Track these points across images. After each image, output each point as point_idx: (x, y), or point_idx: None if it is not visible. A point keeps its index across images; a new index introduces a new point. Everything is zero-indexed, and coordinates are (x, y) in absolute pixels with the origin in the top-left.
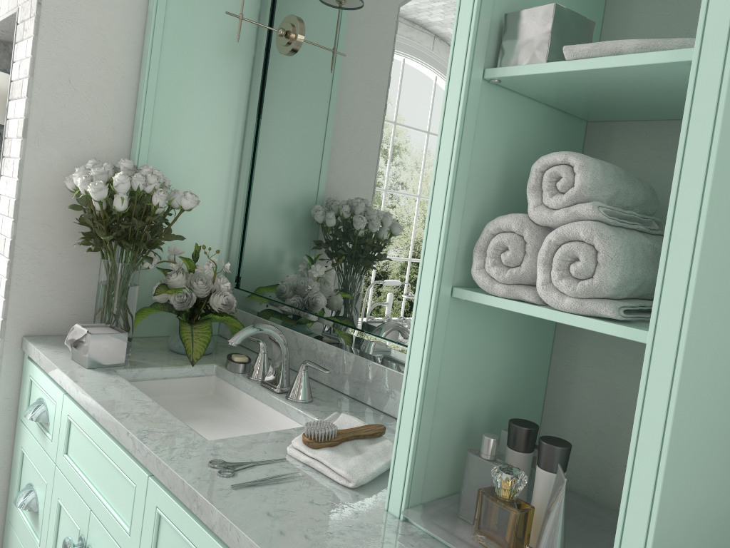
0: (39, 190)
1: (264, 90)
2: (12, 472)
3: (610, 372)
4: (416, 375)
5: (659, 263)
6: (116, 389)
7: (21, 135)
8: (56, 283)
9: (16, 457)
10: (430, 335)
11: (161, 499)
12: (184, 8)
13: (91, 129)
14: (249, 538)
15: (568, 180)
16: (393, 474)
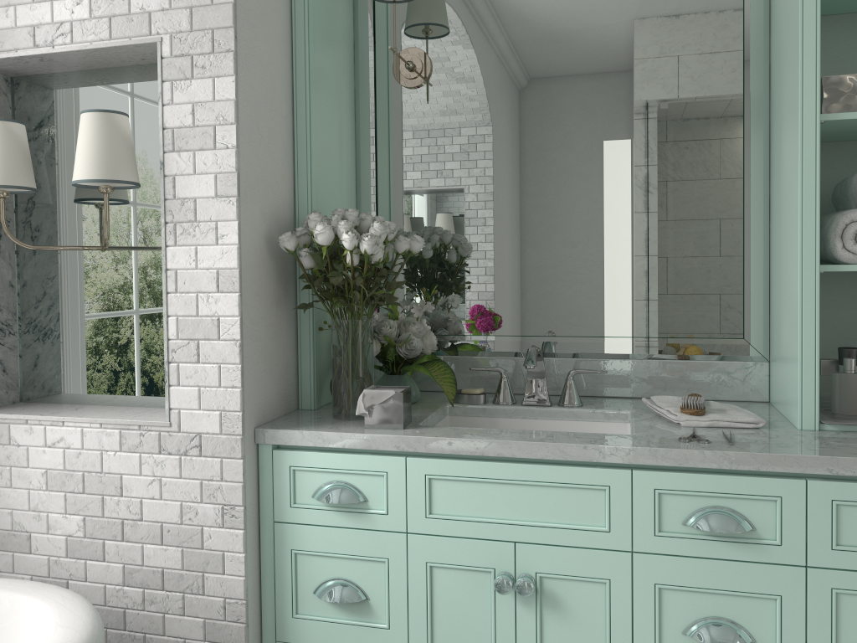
0: (251, 256)
1: (378, 125)
2: (266, 587)
3: (835, 311)
4: (812, 329)
5: None
6: (476, 432)
7: (236, 193)
8: (267, 361)
9: (276, 566)
10: (818, 299)
11: (662, 480)
12: (321, 39)
13: (272, 179)
14: (812, 455)
15: None
16: (803, 403)
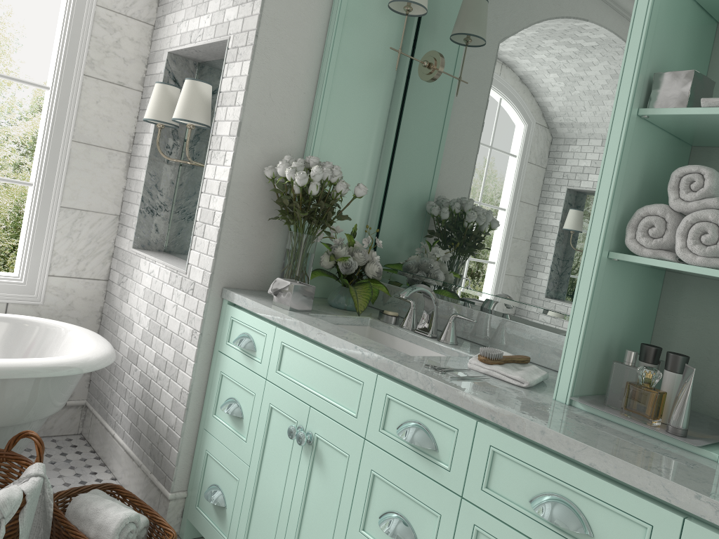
0: (243, 177)
1: (403, 108)
2: (207, 391)
3: (704, 321)
4: (582, 308)
5: None
6: (322, 323)
7: (236, 134)
8: (247, 249)
9: (213, 380)
10: (594, 282)
11: (391, 388)
12: (352, 41)
13: (280, 132)
14: (483, 400)
15: (699, 183)
16: (561, 375)
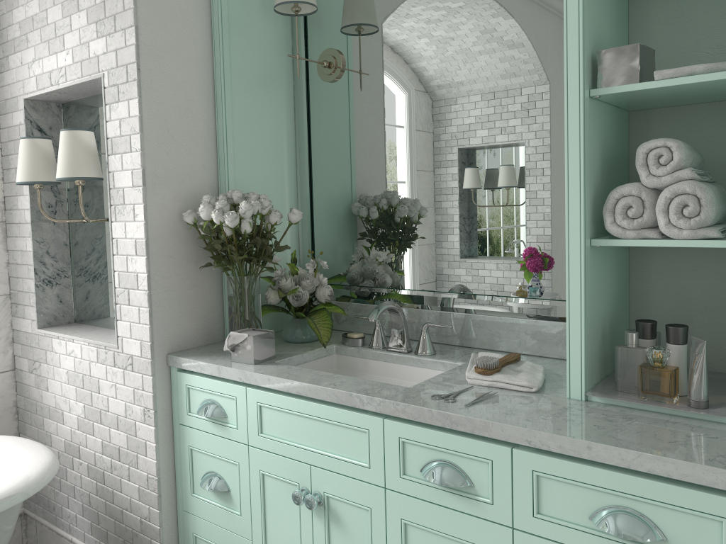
0: (160, 228)
1: (310, 114)
2: (177, 470)
3: (677, 280)
4: (578, 302)
5: (723, 200)
6: (297, 372)
7: (142, 184)
8: (183, 305)
9: (181, 456)
10: (584, 274)
11: (403, 430)
12: (242, 54)
13: (188, 169)
14: (514, 426)
15: (668, 156)
16: (570, 373)
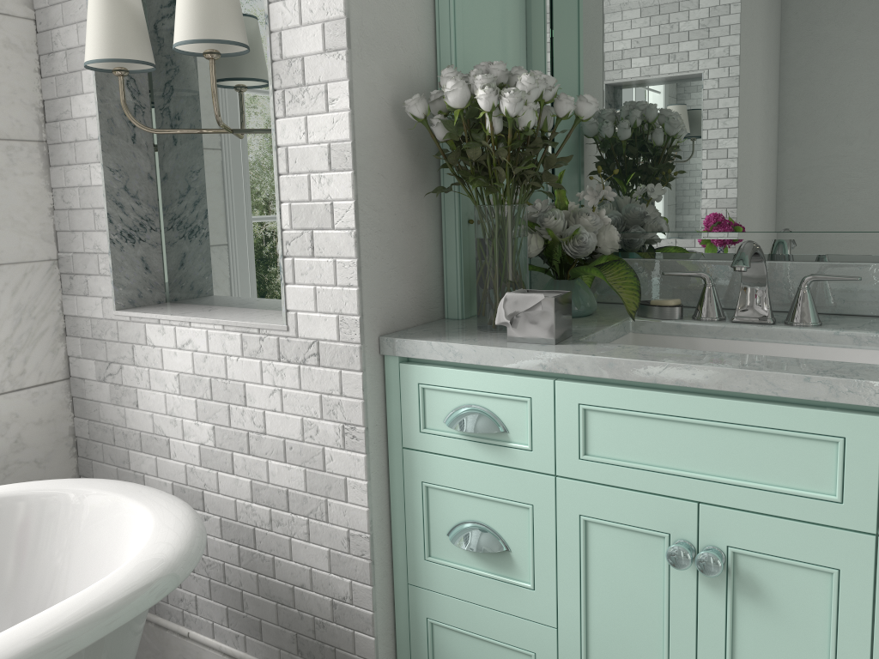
0: (369, 126)
1: None
2: (396, 521)
3: None
4: None
5: None
6: (650, 352)
7: (345, 44)
8: (396, 257)
9: (406, 500)
10: None
11: None
12: None
13: (401, 31)
14: None
15: None
16: None
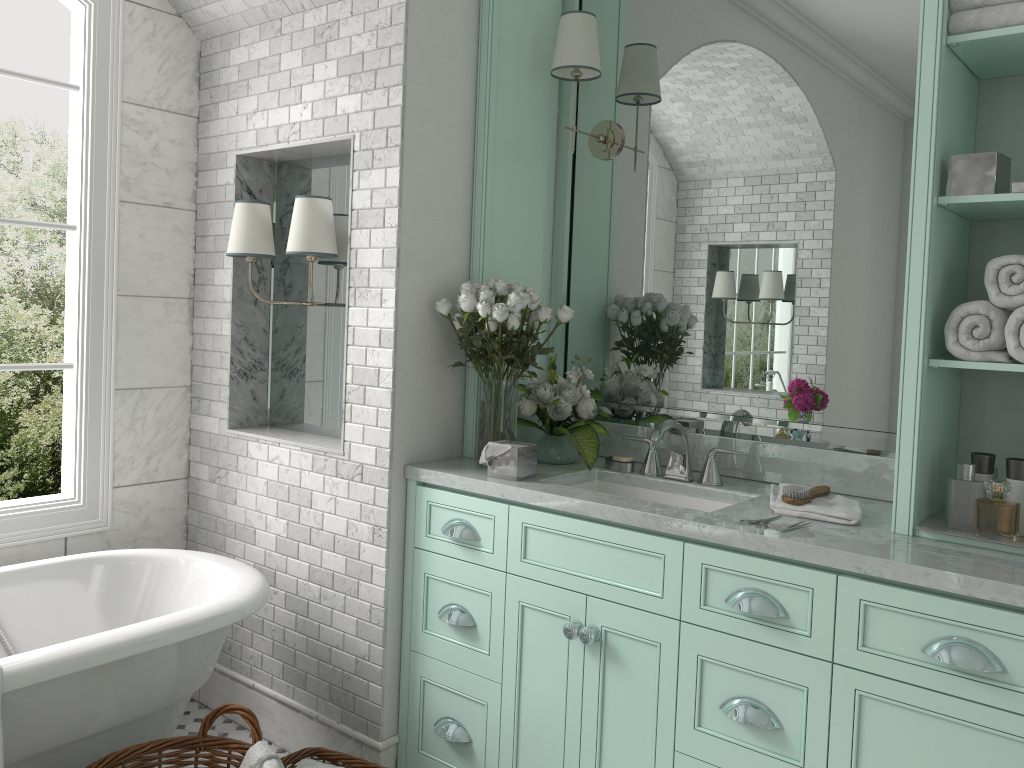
0: (409, 318)
1: (574, 195)
2: (406, 602)
3: (1016, 414)
4: (911, 427)
5: None
6: (572, 491)
7: (395, 265)
8: (424, 409)
9: (413, 586)
10: (920, 396)
11: (708, 555)
12: (507, 121)
13: (441, 251)
14: (842, 551)
15: (1022, 275)
16: (897, 504)
